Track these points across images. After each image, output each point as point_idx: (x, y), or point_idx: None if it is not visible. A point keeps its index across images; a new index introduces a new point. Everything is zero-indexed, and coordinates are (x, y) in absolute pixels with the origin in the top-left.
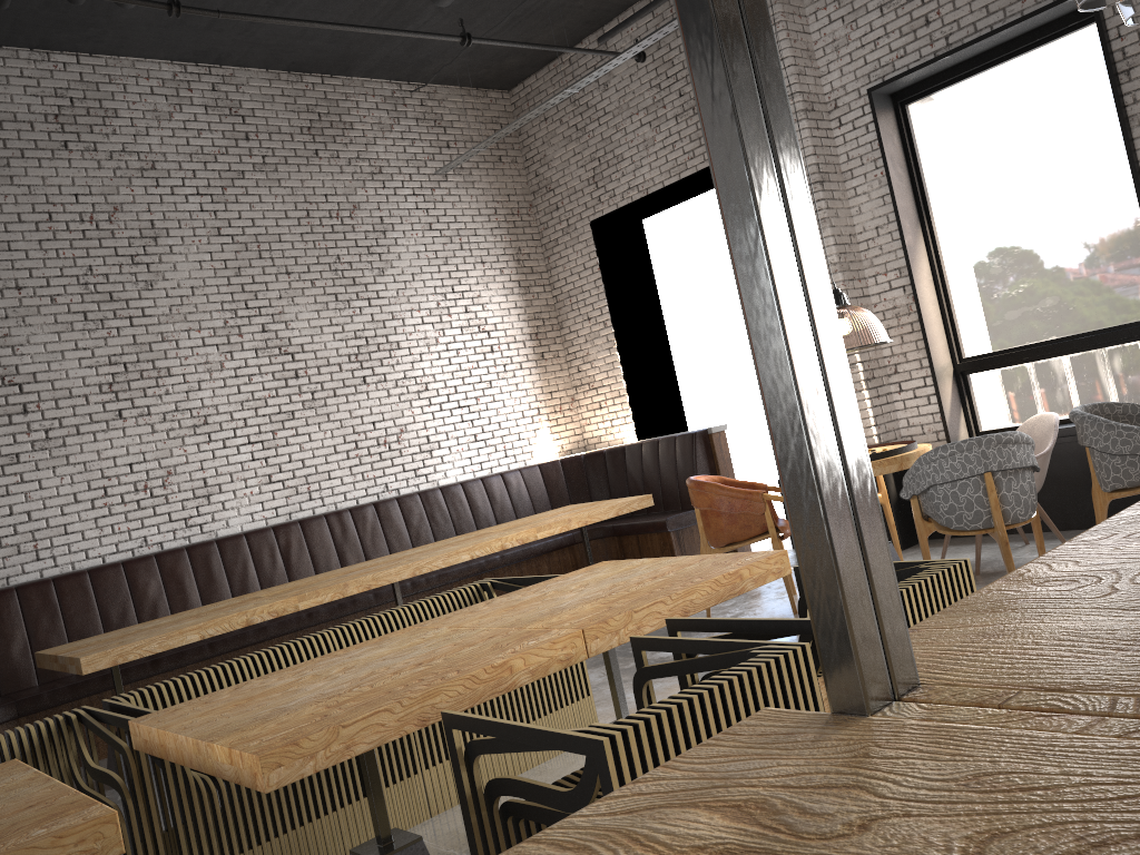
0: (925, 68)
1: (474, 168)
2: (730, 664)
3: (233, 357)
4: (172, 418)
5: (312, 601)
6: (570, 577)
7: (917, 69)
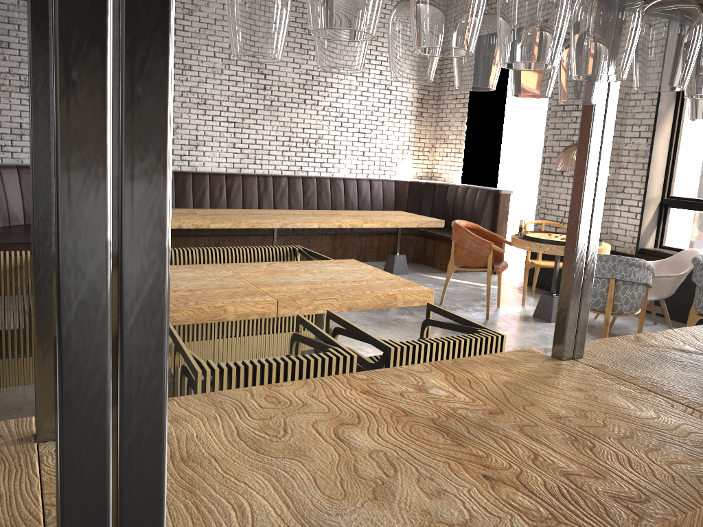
0: None
1: None
2: (323, 350)
3: (229, 68)
4: (186, 95)
5: (218, 225)
6: (324, 263)
7: None
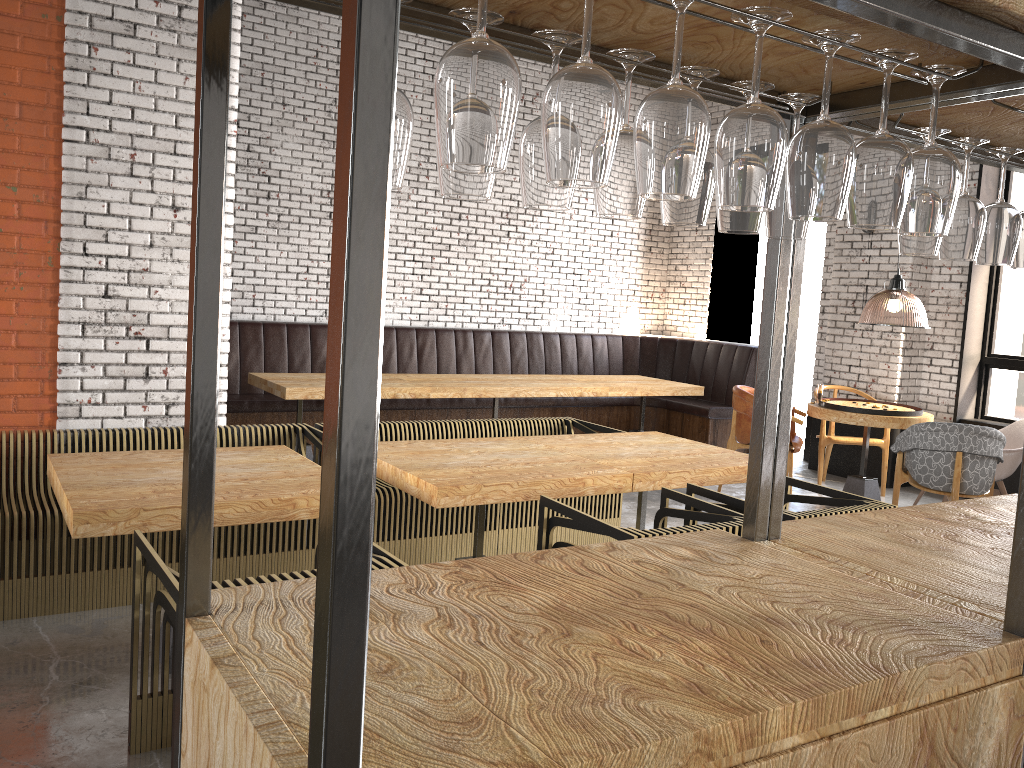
0: None
1: None
2: (718, 521)
3: (417, 193)
4: None
5: (439, 394)
6: (630, 435)
7: None
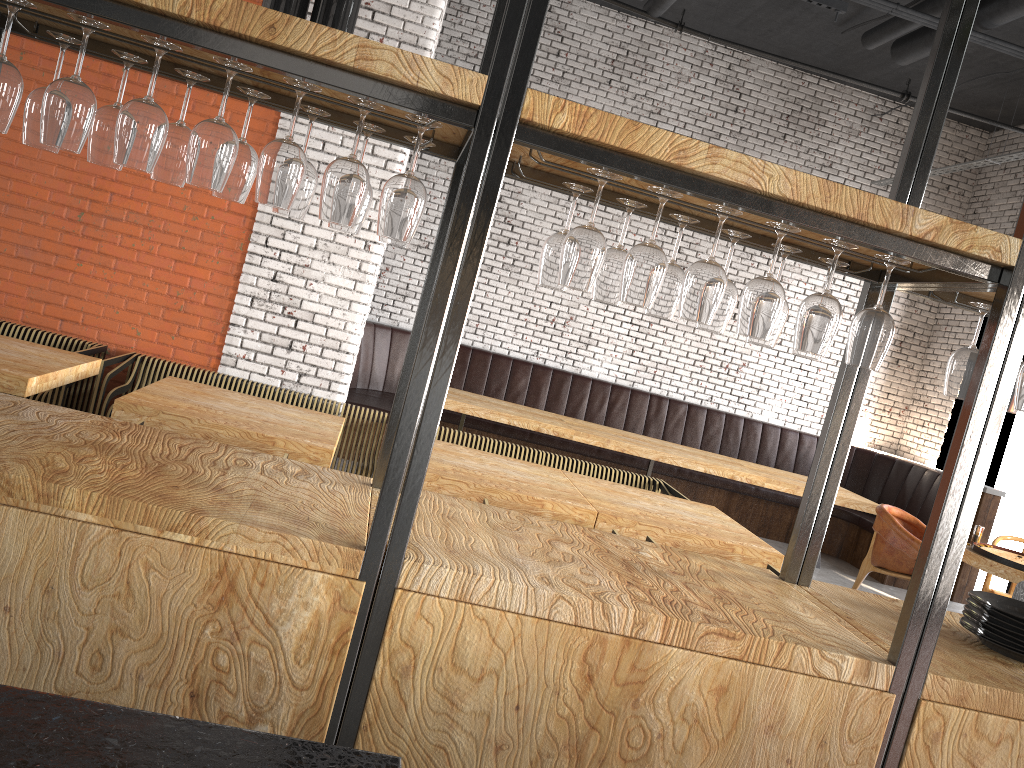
0: None
1: None
2: None
3: None
4: None
5: (582, 439)
6: (675, 500)
7: None
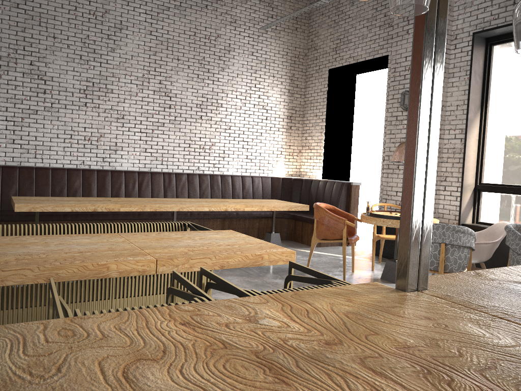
0: (505, 28)
1: (282, 31)
2: (191, 300)
3: (142, 92)
4: (108, 112)
5: (127, 209)
6: (206, 232)
7: (501, 27)
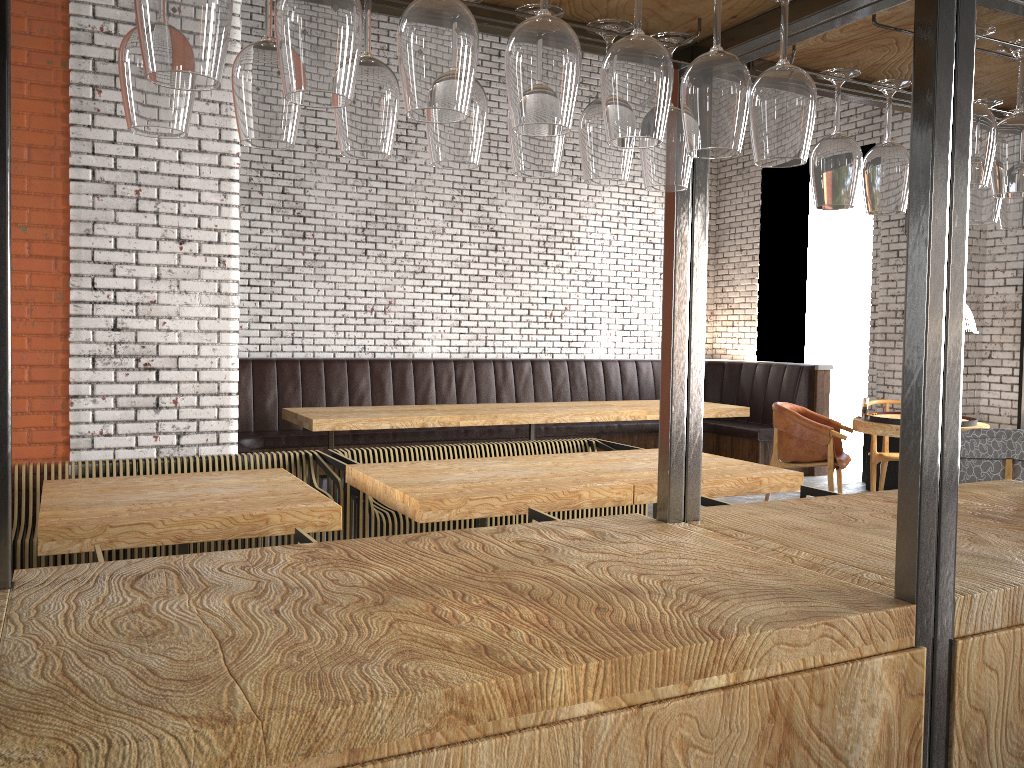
0: None
1: None
2: None
3: (452, 226)
4: (400, 262)
5: (469, 422)
6: (647, 452)
7: None
